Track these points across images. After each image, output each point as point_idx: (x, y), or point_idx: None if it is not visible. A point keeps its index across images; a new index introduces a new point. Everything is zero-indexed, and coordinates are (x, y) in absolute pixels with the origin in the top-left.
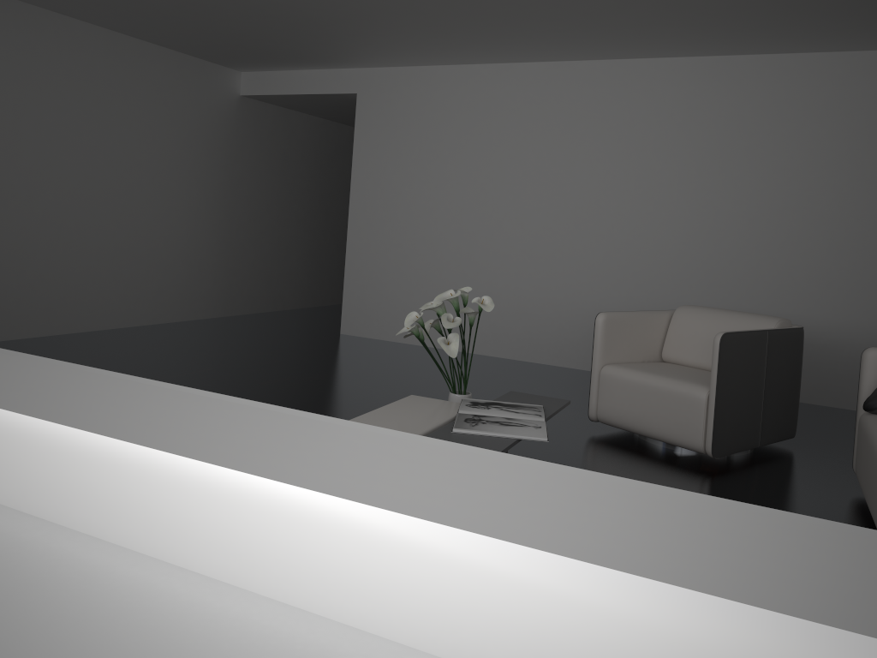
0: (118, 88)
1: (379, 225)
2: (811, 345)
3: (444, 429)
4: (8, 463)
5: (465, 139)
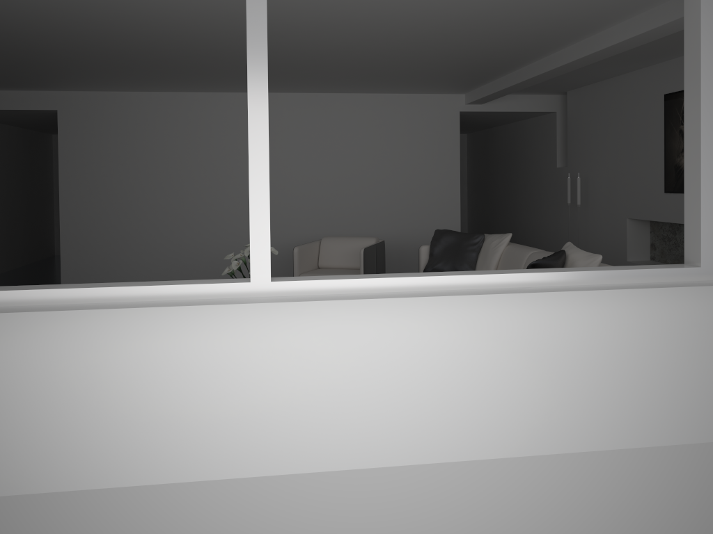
0: None
1: (88, 206)
2: None
3: None
4: (461, 283)
5: (152, 142)
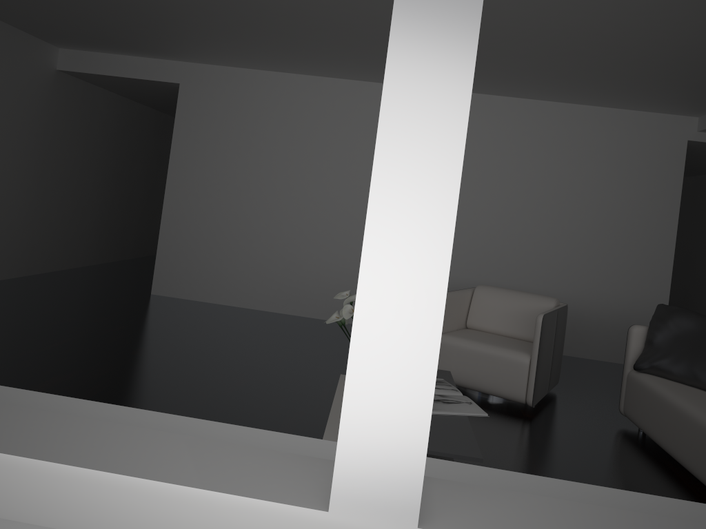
0: None
1: (195, 200)
2: None
3: None
4: None
5: (279, 134)
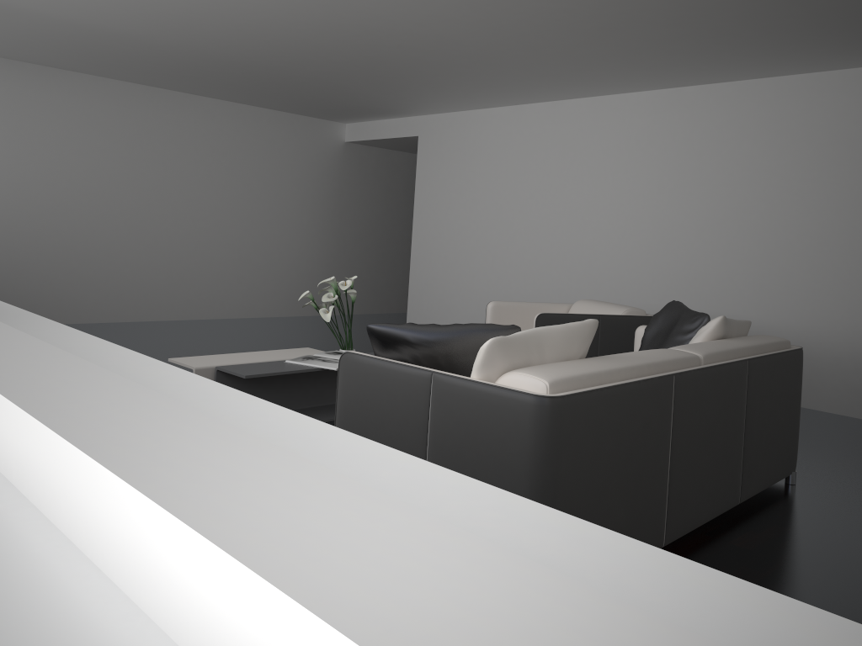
0: (241, 143)
1: (432, 241)
2: None
3: (283, 361)
4: None
5: (490, 169)
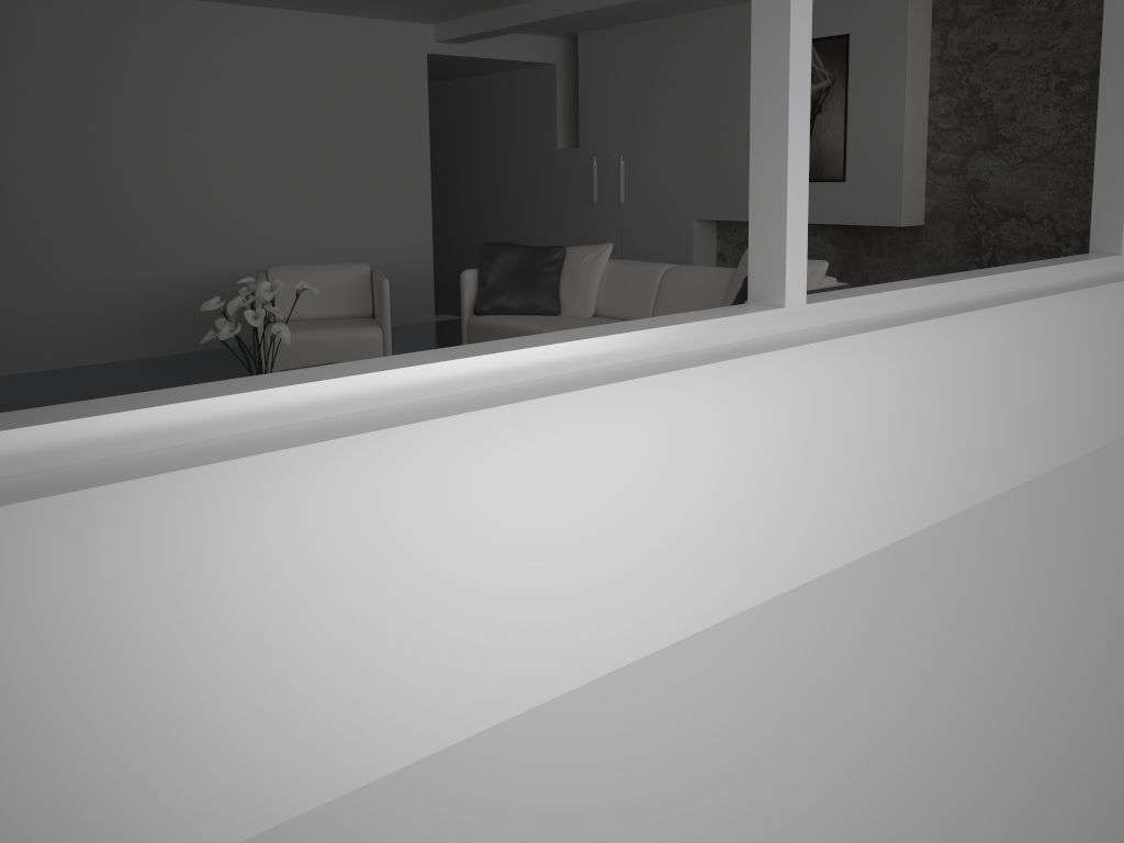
0: None
1: None
2: None
3: None
4: (970, 290)
5: None
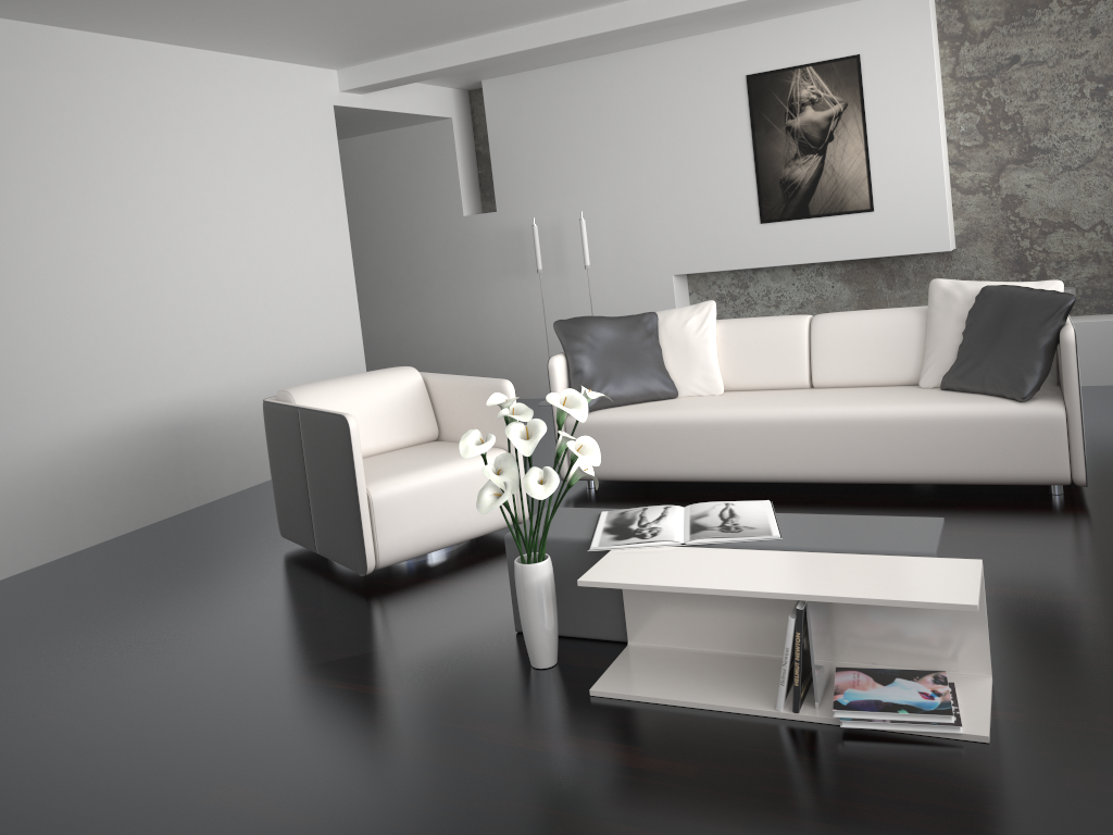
0: None
1: None
2: (225, 420)
3: (772, 543)
4: None
5: None
